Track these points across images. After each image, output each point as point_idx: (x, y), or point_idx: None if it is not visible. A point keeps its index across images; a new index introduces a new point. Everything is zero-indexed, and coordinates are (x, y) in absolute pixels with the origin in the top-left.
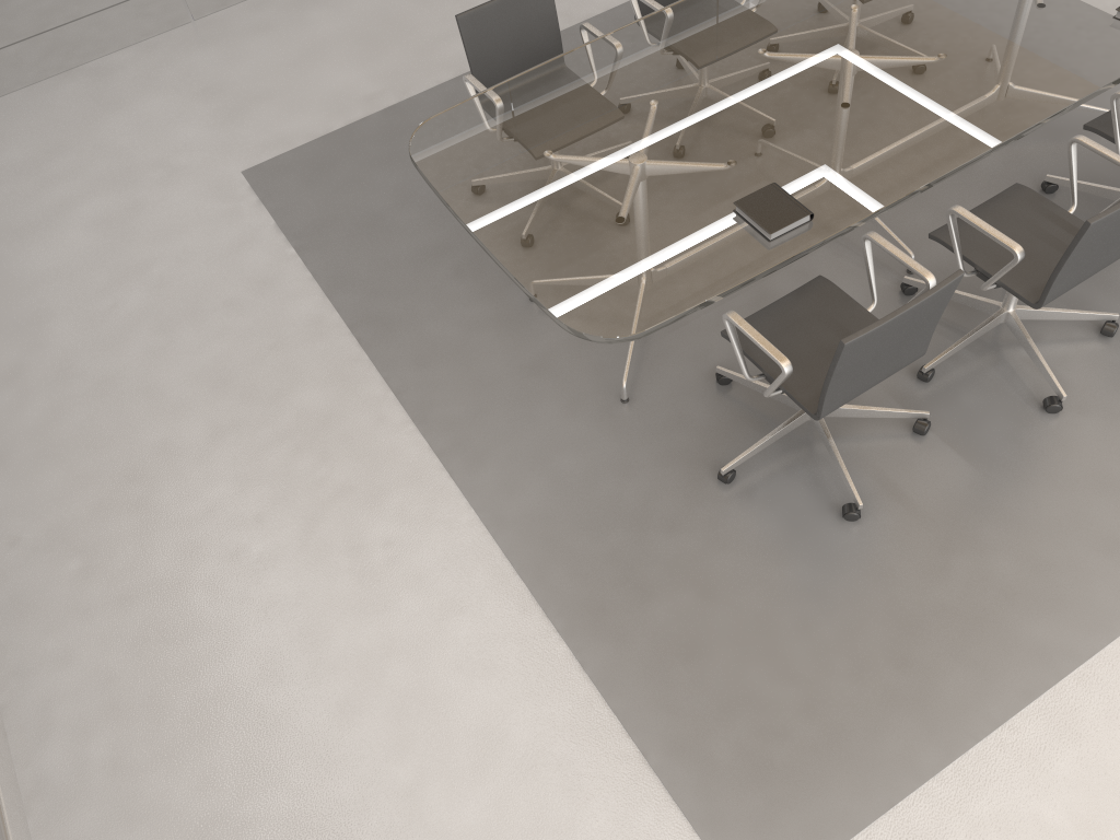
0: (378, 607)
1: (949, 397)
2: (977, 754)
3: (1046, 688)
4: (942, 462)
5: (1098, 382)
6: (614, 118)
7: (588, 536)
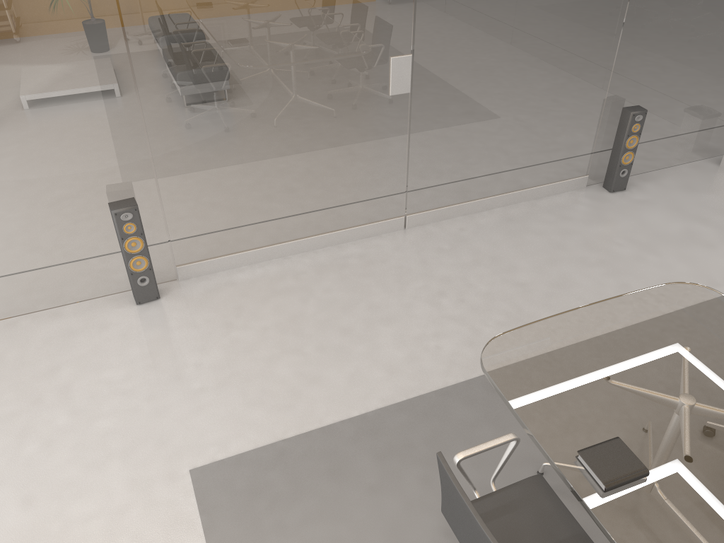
0: (399, 343)
1: None
2: None
3: None
4: None
5: None
6: None
7: (426, 435)
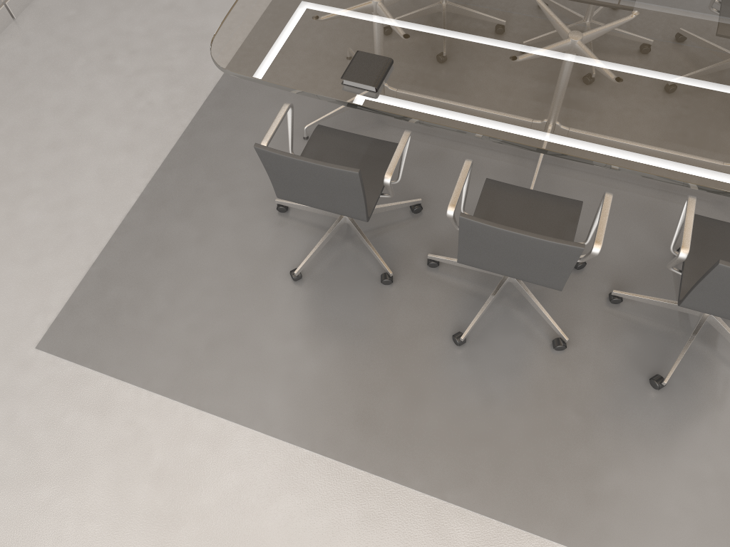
0: (113, 122)
1: (426, 284)
2: (174, 405)
3: (236, 421)
4: (369, 302)
5: (504, 358)
6: None
7: (204, 174)
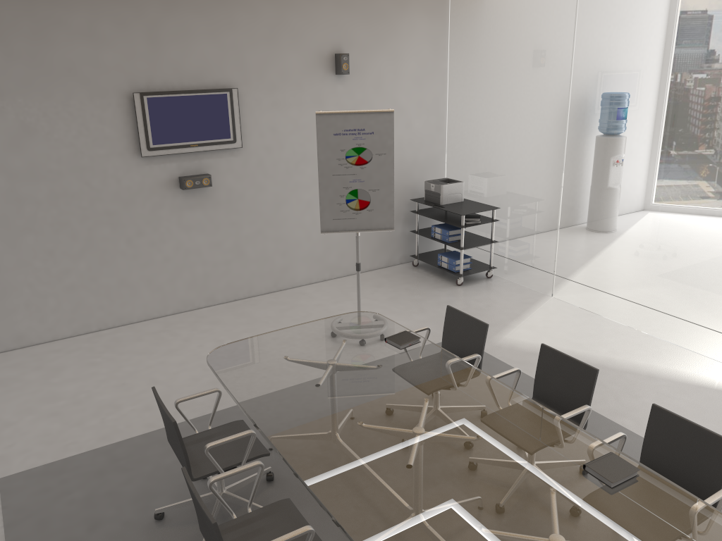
0: None
1: None
2: None
3: None
4: None
5: None
6: None
7: None
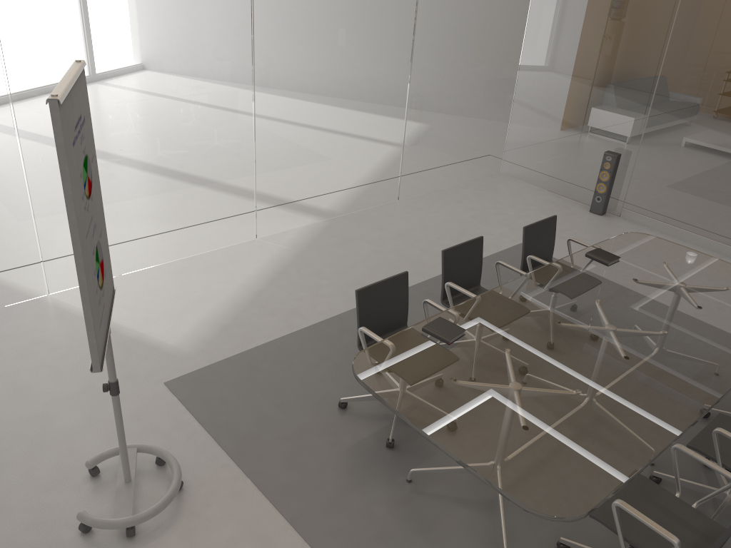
0: None
1: None
2: None
3: None
4: None
5: None
6: (711, 298)
7: None
